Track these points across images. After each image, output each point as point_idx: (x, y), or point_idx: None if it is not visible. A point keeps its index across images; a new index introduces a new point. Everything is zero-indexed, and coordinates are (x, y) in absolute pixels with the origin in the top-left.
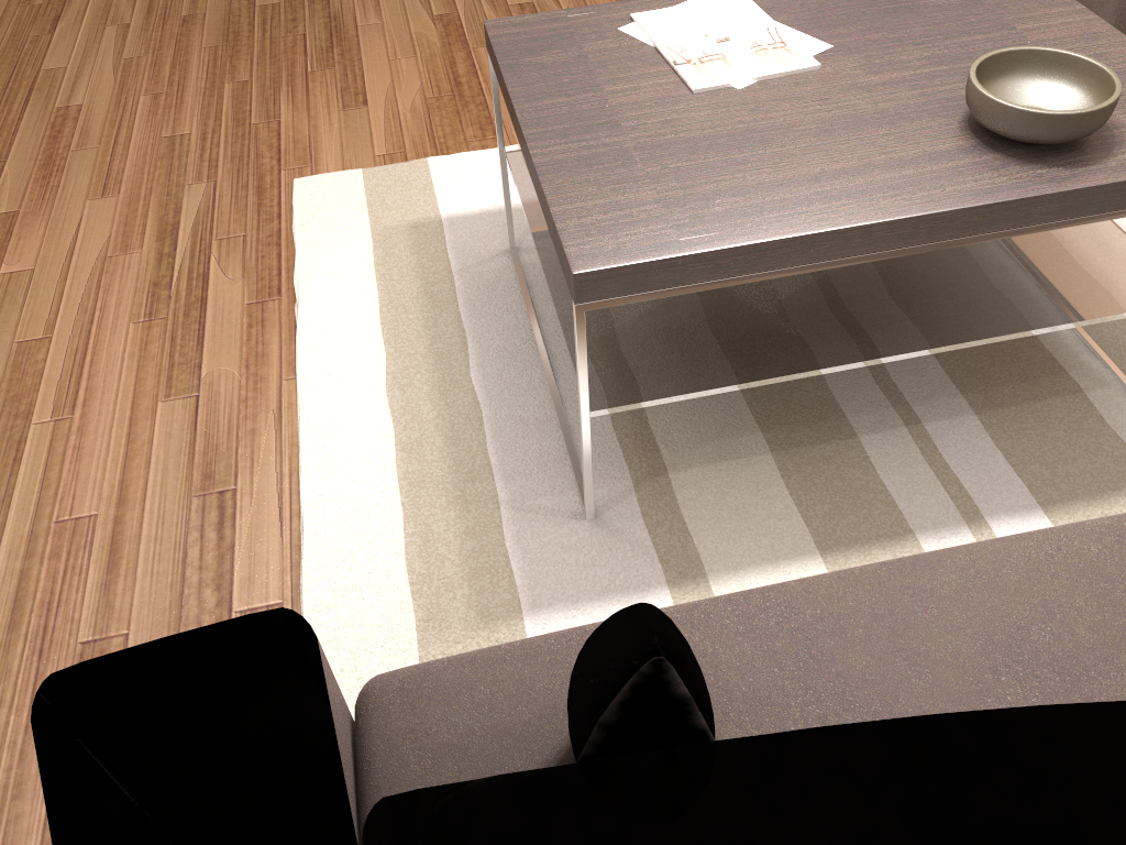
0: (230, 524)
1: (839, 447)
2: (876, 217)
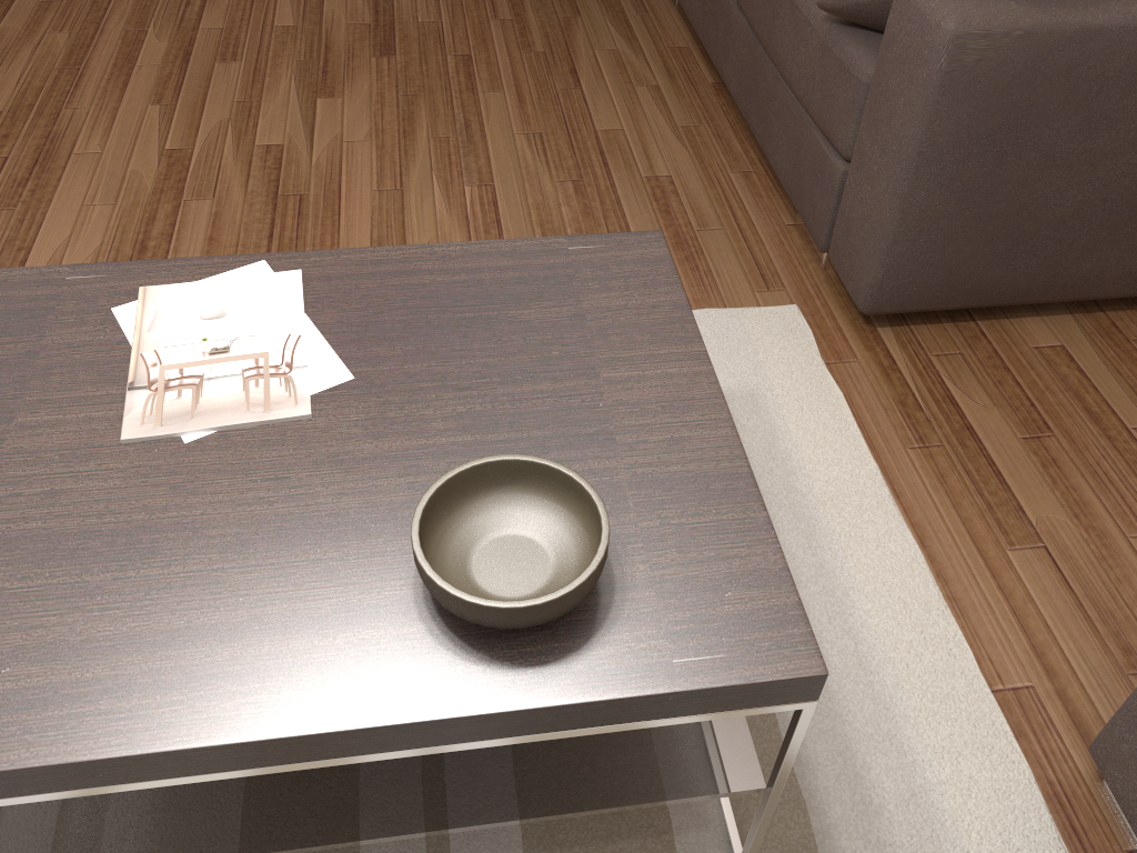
0: None
1: None
2: (197, 737)
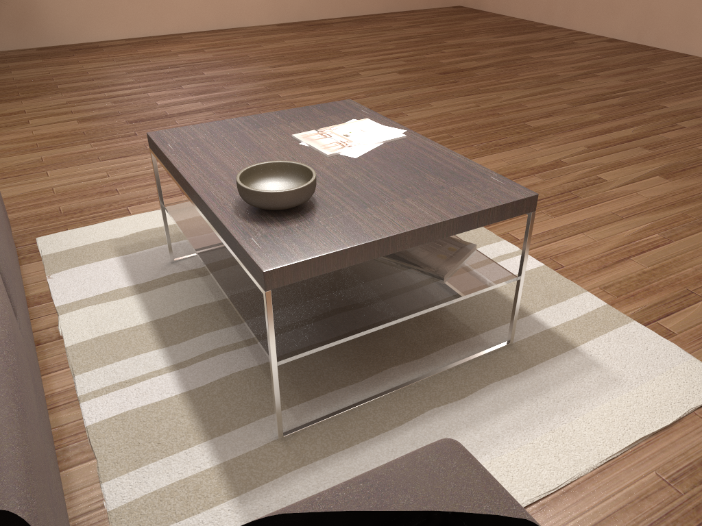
0: (167, 198)
1: (224, 321)
2: (185, 173)
